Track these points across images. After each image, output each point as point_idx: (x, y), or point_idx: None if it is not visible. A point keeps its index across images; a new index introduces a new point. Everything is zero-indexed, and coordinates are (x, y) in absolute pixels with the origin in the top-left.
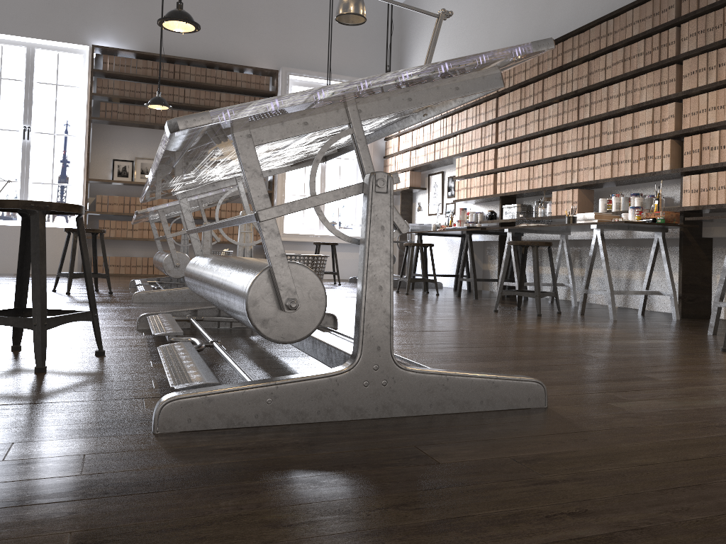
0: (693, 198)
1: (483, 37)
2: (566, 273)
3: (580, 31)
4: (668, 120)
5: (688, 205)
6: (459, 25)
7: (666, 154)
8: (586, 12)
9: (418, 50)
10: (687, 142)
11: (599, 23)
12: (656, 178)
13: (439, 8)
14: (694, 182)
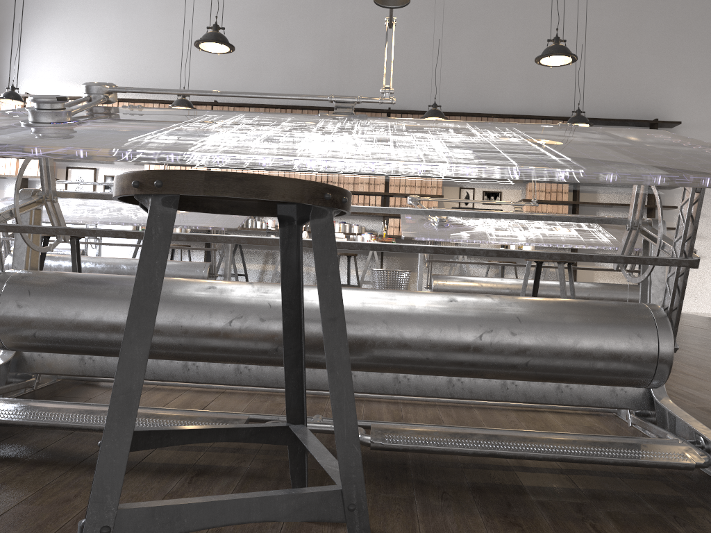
0: (396, 231)
1: (168, 62)
2: (259, 268)
3: (309, 108)
4: (380, 185)
5: (392, 234)
6: (127, 36)
7: (378, 204)
8: (296, 91)
9: (42, 31)
10: (392, 200)
11: (326, 109)
12: (361, 215)
13: (89, 5)
14: (396, 222)
